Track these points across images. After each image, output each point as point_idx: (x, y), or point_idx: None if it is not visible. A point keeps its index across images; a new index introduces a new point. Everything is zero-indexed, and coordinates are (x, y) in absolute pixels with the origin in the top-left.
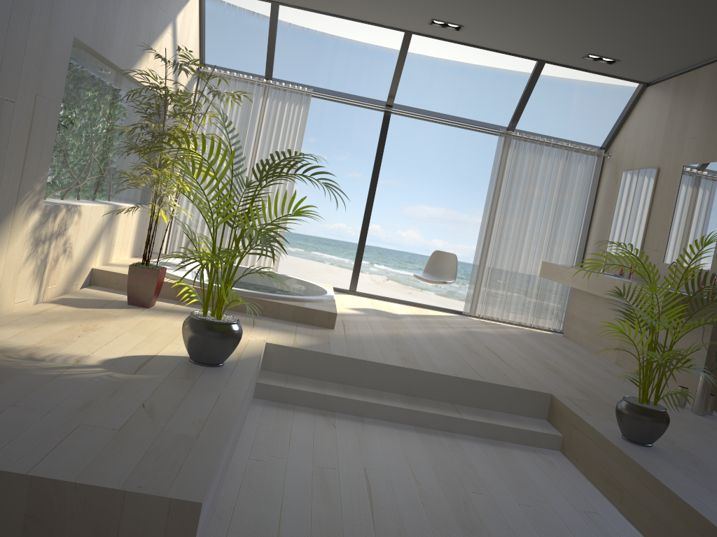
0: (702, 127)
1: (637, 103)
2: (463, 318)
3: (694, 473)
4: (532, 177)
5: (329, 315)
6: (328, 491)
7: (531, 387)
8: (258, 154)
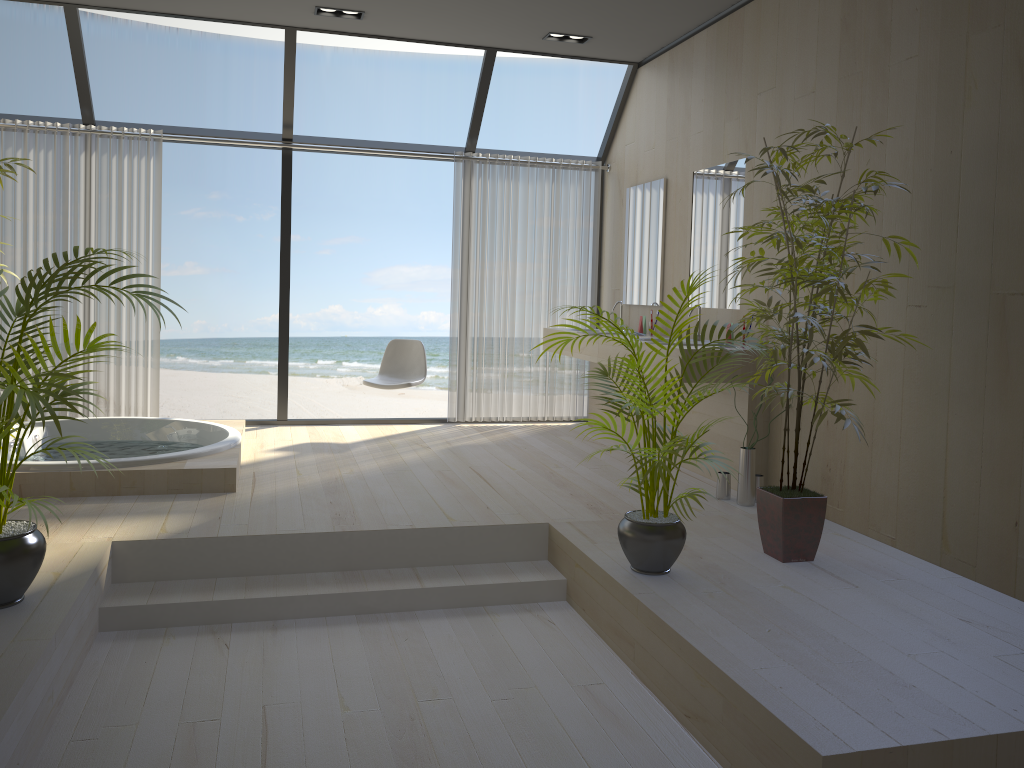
0: (707, 117)
1: (631, 91)
2: (448, 428)
3: (719, 598)
4: (511, 214)
5: (224, 473)
6: (196, 761)
7: (522, 519)
8: (94, 242)
